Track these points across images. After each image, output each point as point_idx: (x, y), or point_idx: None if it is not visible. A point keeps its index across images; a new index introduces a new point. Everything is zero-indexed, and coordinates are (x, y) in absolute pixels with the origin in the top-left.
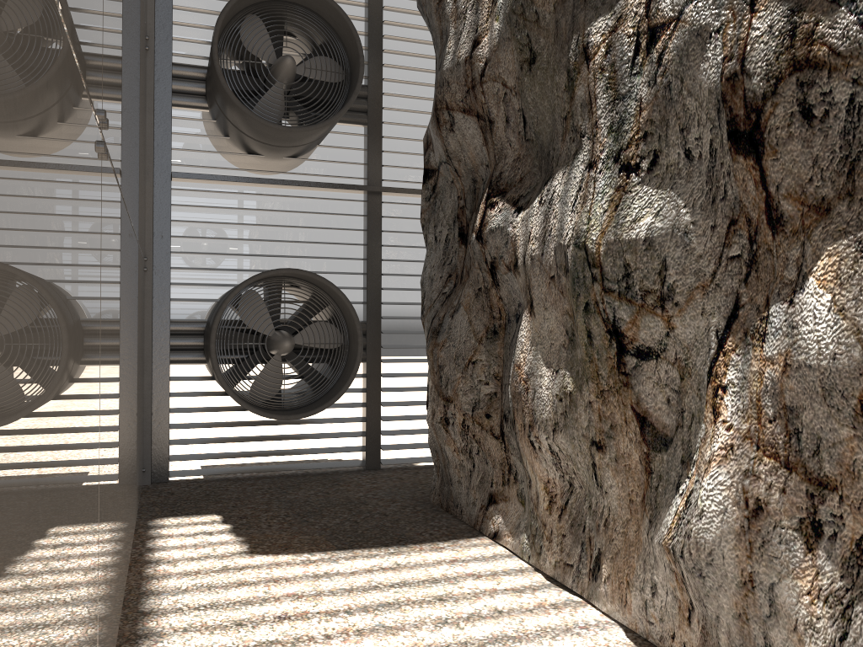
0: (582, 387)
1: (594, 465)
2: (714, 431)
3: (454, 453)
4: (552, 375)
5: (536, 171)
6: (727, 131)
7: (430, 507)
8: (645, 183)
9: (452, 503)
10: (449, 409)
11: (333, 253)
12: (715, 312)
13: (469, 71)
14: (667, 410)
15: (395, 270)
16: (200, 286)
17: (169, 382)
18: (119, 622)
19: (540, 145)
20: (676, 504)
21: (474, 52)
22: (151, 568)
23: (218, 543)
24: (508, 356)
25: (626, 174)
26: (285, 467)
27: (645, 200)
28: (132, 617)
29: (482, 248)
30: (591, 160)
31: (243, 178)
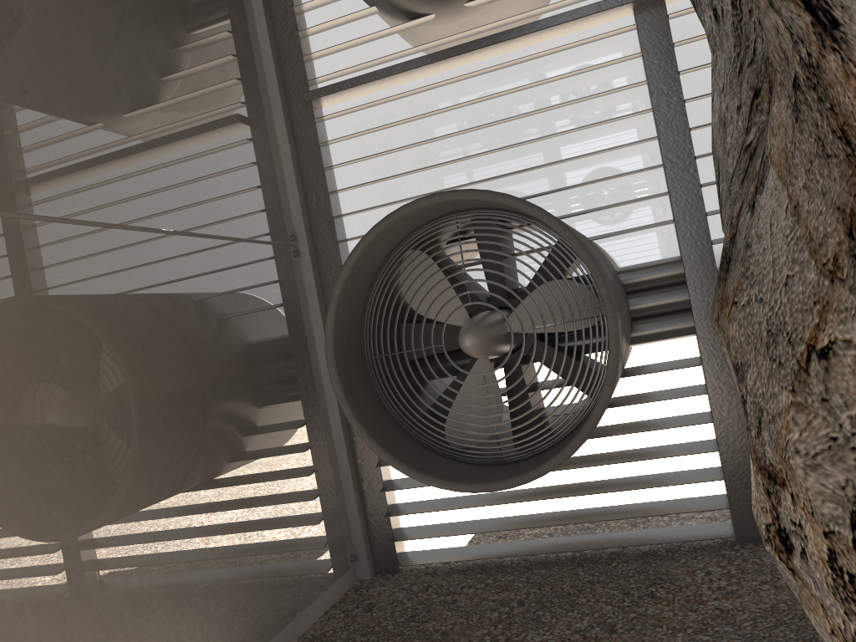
0: None
1: None
2: None
3: (836, 641)
4: None
5: None
6: None
7: None
8: None
9: None
10: (783, 507)
11: (595, 146)
12: None
13: None
14: None
15: None
16: None
17: None
18: None
19: None
20: None
21: None
22: None
23: None
24: None
25: None
26: (576, 544)
27: None
28: None
29: None
30: None
31: (405, 63)
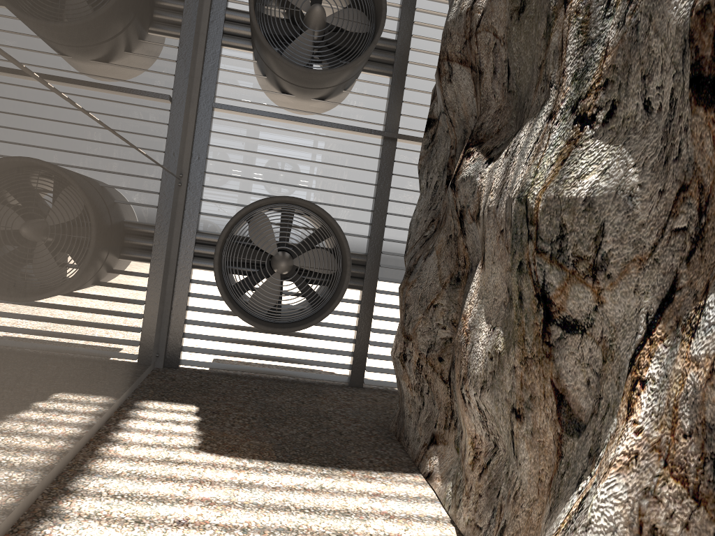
0: (509, 350)
1: (512, 433)
2: (623, 431)
3: (408, 389)
4: (489, 331)
5: (513, 123)
6: (690, 76)
7: (385, 433)
8: (598, 137)
9: (403, 434)
10: (408, 347)
11: (346, 190)
12: (649, 291)
13: (468, 22)
14: (586, 393)
15: (401, 211)
16: (226, 205)
17: (189, 284)
18: (21, 500)
19: (519, 97)
20: (572, 502)
21: (474, 3)
22: (106, 447)
23: (178, 434)
24: (463, 305)
25: (580, 126)
26: (278, 372)
27: (594, 155)
28: (55, 493)
29: (454, 195)
30: (552, 110)
31: (273, 113)
